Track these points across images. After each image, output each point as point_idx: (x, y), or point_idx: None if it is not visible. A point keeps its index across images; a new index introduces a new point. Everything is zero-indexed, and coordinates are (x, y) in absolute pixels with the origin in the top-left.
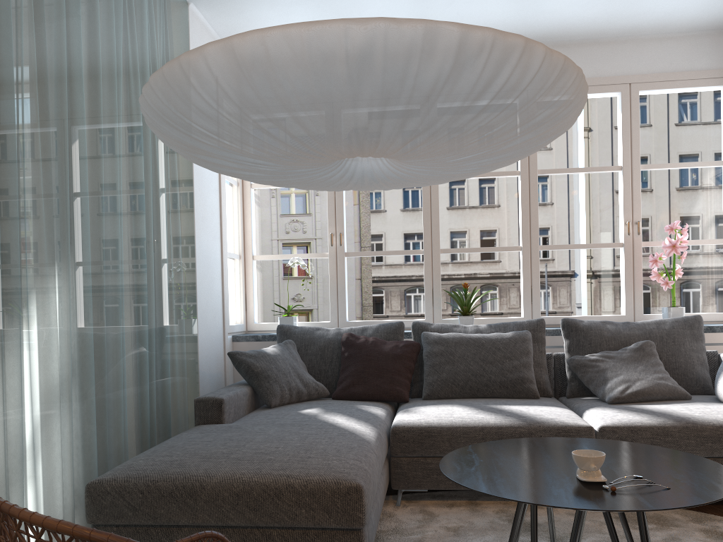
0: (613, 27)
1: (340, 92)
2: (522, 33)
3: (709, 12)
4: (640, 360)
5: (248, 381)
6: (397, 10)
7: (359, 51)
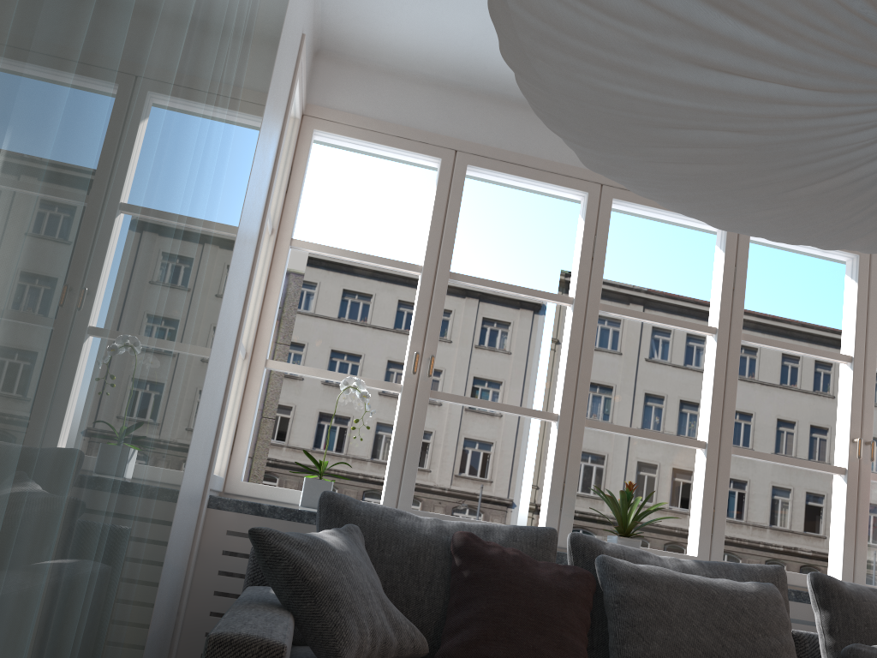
0: None
1: None
2: None
3: None
4: None
5: (286, 600)
6: None
7: None
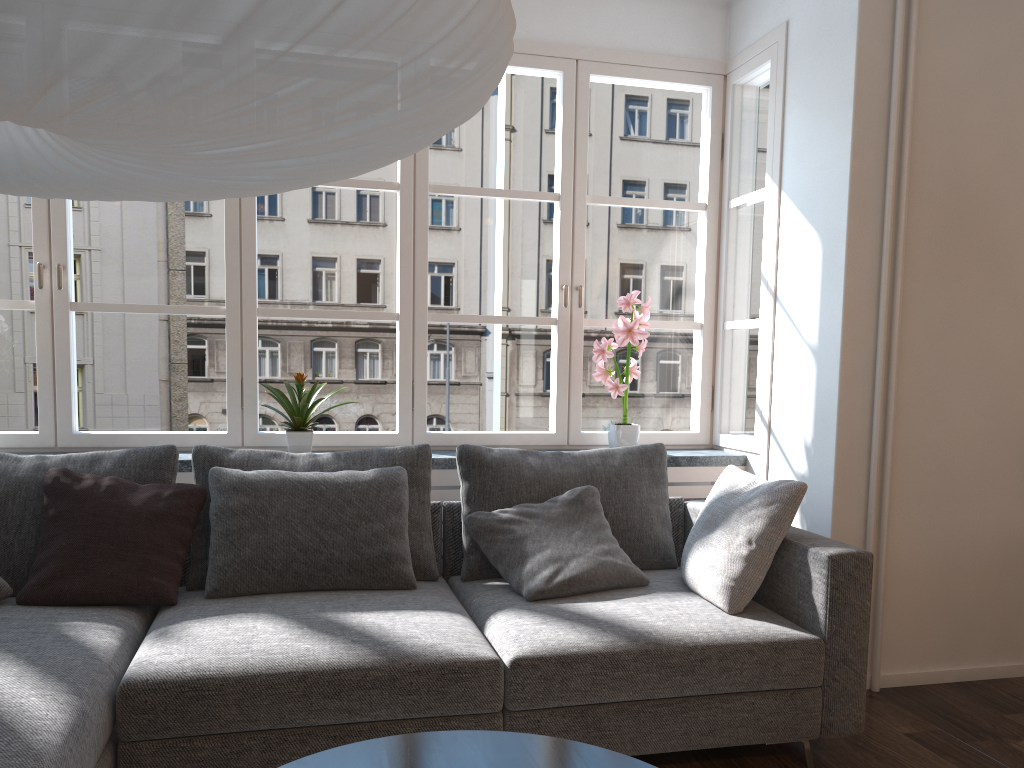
0: None
1: None
2: None
3: None
4: (577, 521)
5: None
6: None
7: None
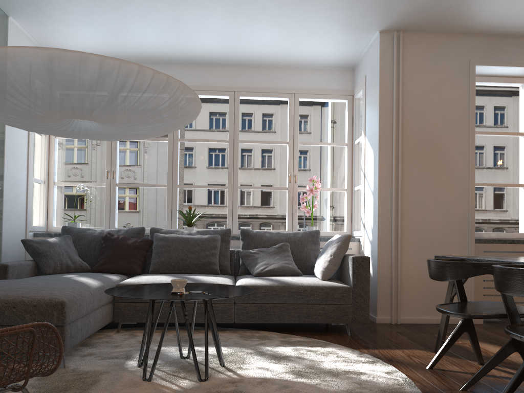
0: (283, 60)
1: (40, 82)
2: (230, 57)
3: (334, 57)
4: (279, 253)
5: (33, 258)
6: (147, 35)
7: (45, 63)
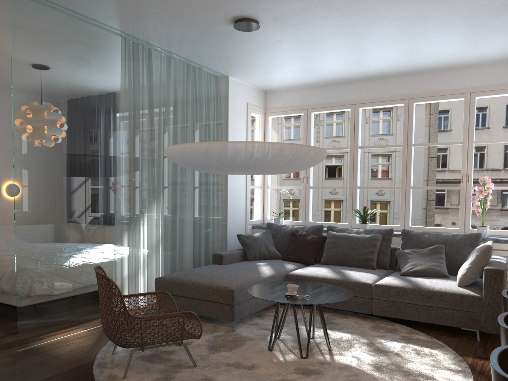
0: (455, 63)
1: (205, 160)
2: (401, 69)
3: None
4: (430, 255)
5: (243, 248)
6: (324, 69)
7: (204, 151)
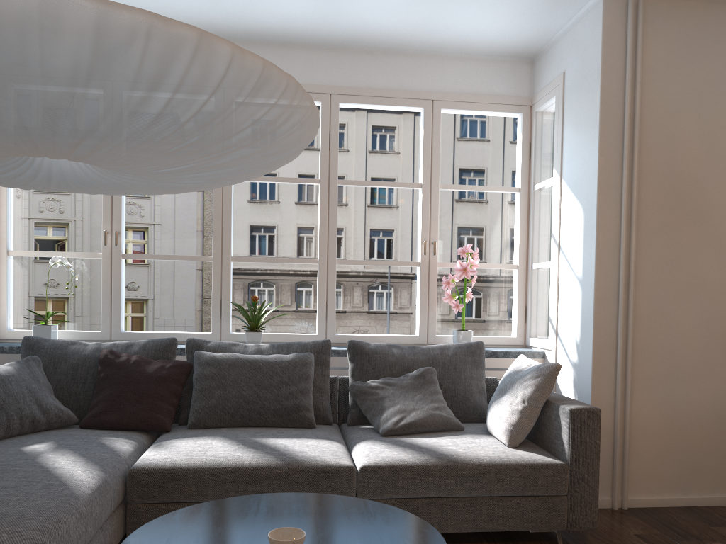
0: (417, 40)
1: None
2: (324, 32)
3: (507, 38)
4: (420, 388)
5: None
6: None
7: None
